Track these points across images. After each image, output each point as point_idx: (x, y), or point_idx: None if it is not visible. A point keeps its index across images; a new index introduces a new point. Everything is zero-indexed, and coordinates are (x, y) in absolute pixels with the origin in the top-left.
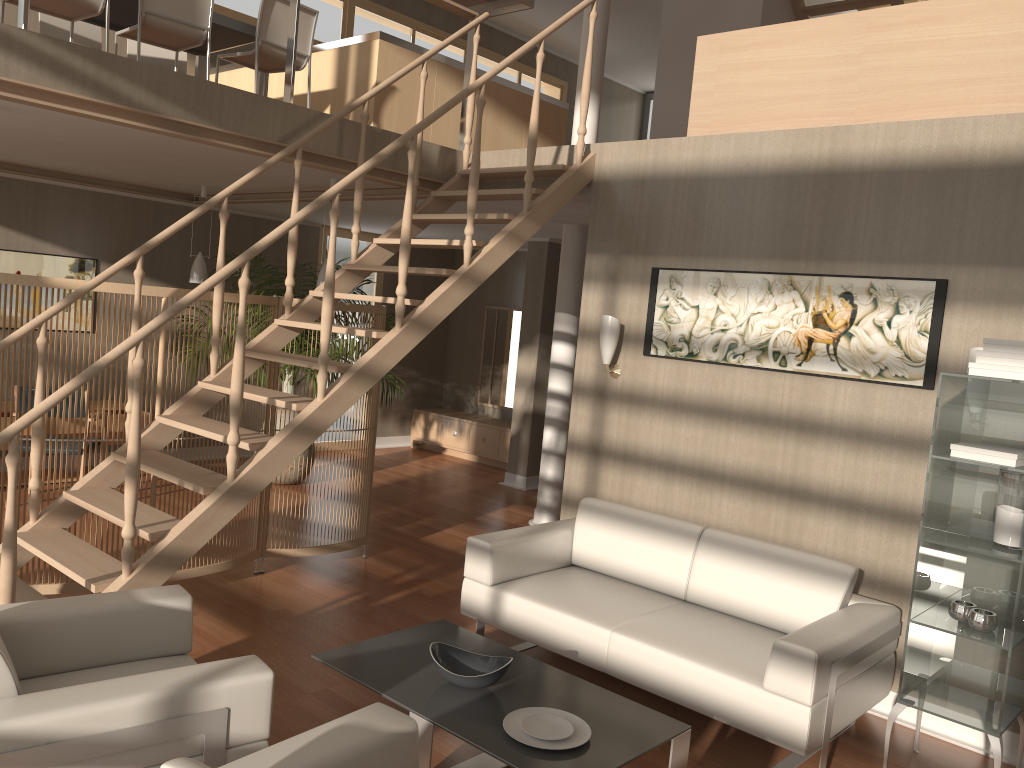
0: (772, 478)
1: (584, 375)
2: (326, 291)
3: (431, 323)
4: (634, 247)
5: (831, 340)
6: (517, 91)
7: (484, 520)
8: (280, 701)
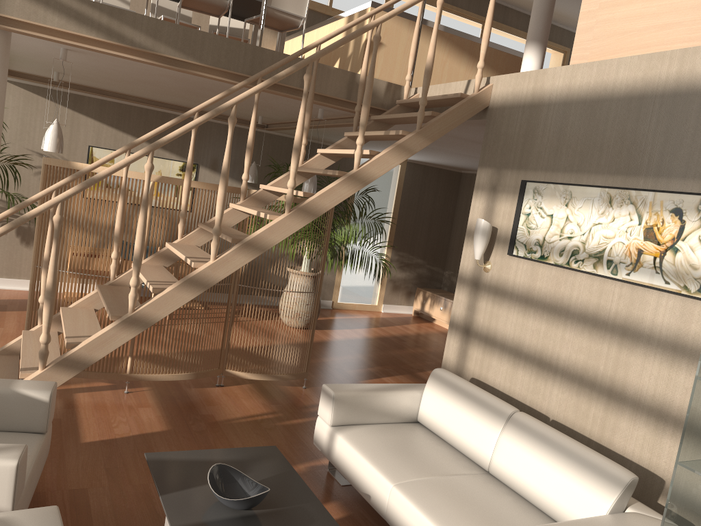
0: (595, 377)
1: (466, 268)
2: (221, 179)
3: (316, 212)
4: (511, 162)
5: (658, 253)
6: (489, 47)
7: (422, 375)
8: (141, 482)
